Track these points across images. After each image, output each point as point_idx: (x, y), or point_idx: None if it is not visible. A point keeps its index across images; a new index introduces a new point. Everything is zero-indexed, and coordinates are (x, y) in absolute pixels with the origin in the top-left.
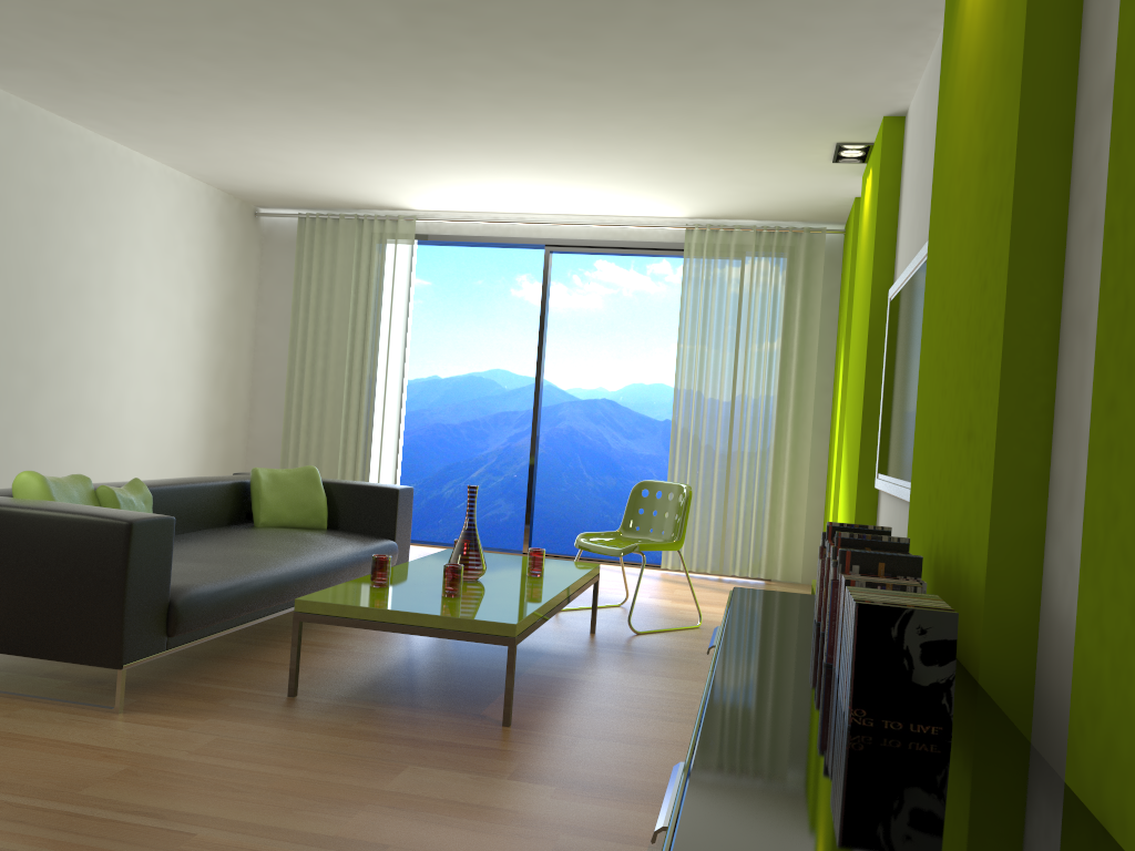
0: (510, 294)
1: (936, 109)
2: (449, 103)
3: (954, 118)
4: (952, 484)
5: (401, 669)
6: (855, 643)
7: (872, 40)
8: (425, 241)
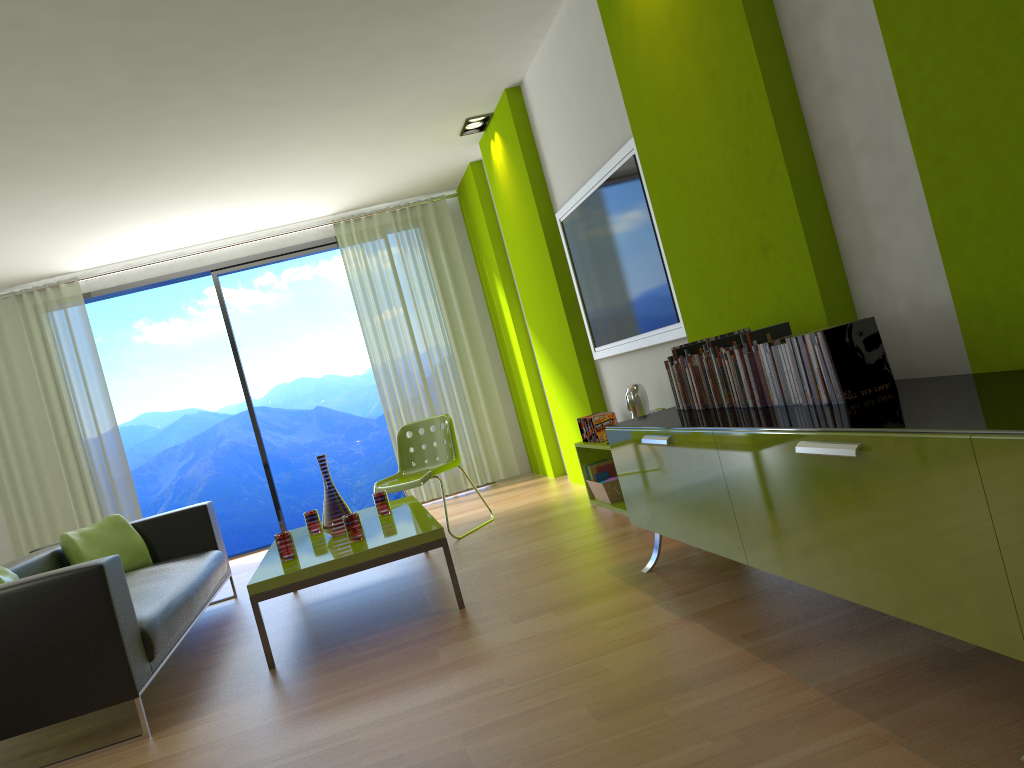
0: (133, 341)
1: (573, 69)
2: (147, 152)
3: (647, 60)
4: (752, 289)
5: (326, 623)
6: (830, 354)
7: (510, 29)
8: (91, 298)
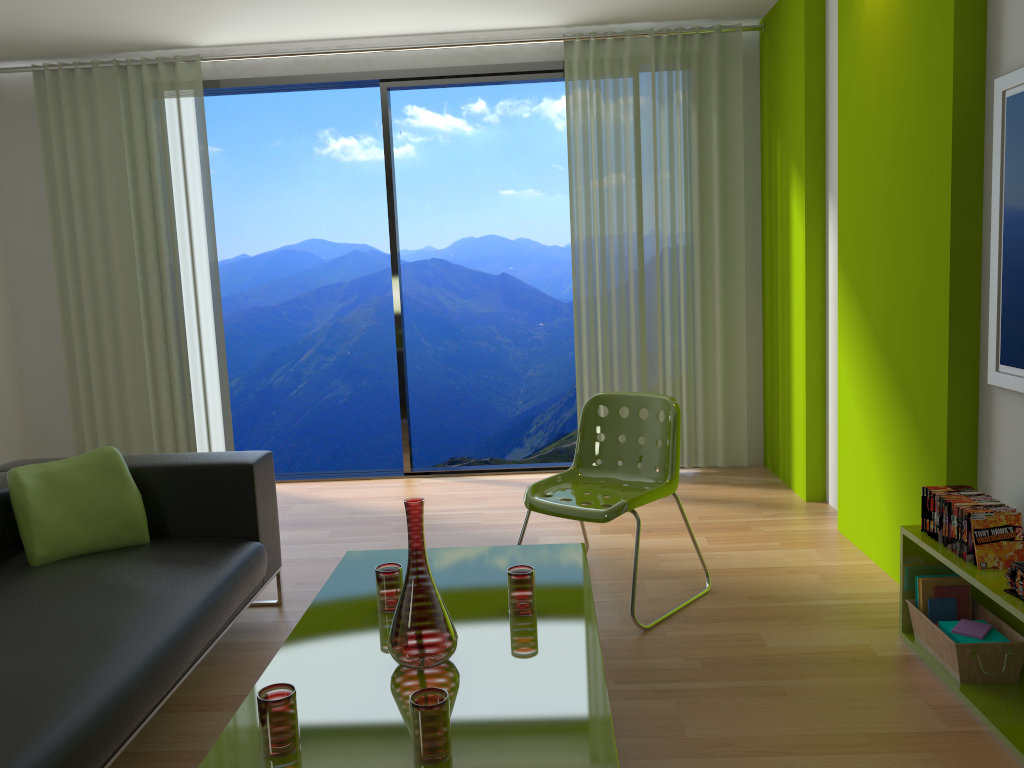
0: (314, 153)
1: None
2: None
3: None
4: None
5: None
6: None
7: None
8: (217, 89)
